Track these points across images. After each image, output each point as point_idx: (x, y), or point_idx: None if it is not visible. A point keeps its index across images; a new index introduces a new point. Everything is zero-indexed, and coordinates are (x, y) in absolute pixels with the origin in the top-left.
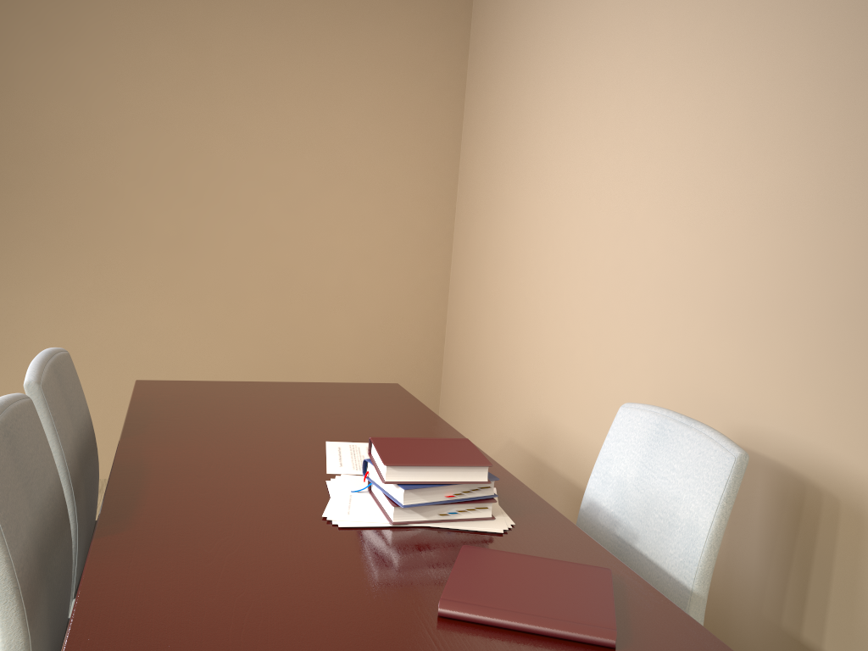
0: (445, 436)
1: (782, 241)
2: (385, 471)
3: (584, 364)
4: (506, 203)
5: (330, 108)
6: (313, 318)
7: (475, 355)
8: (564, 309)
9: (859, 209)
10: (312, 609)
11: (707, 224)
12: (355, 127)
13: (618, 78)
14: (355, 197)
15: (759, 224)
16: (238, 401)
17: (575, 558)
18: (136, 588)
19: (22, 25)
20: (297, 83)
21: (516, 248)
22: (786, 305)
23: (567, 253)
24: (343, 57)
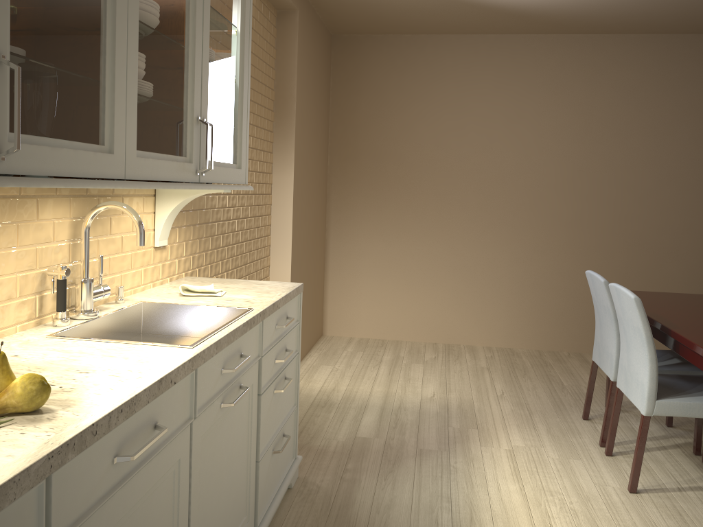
0: None
1: None
2: None
3: None
4: None
5: (662, 139)
6: (654, 264)
7: None
8: None
9: None
10: None
11: None
12: (679, 149)
13: None
14: (680, 191)
15: None
16: (664, 298)
17: None
18: None
19: (496, 115)
20: (641, 127)
21: None
22: None
23: None
24: (670, 108)
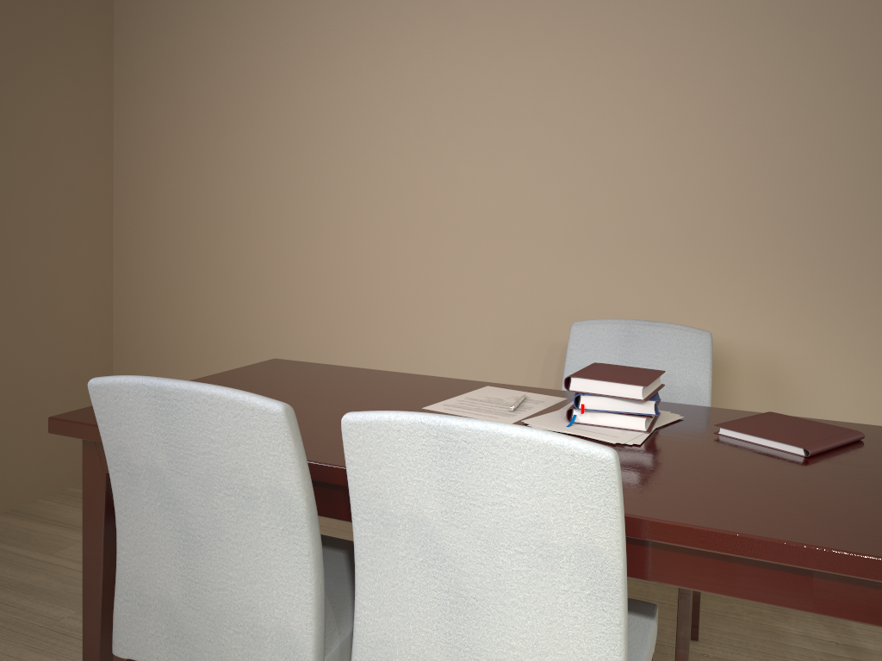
0: (456, 382)
1: (629, 190)
2: (639, 392)
3: (397, 309)
4: (231, 160)
5: None
6: None
7: (191, 328)
8: (357, 263)
9: (694, 168)
10: (782, 478)
11: (549, 179)
12: None
13: (416, 48)
14: (4, 151)
15: (605, 178)
16: None
17: (733, 416)
18: (721, 512)
19: None
20: None
21: (260, 208)
22: (637, 236)
23: (355, 209)
24: None
